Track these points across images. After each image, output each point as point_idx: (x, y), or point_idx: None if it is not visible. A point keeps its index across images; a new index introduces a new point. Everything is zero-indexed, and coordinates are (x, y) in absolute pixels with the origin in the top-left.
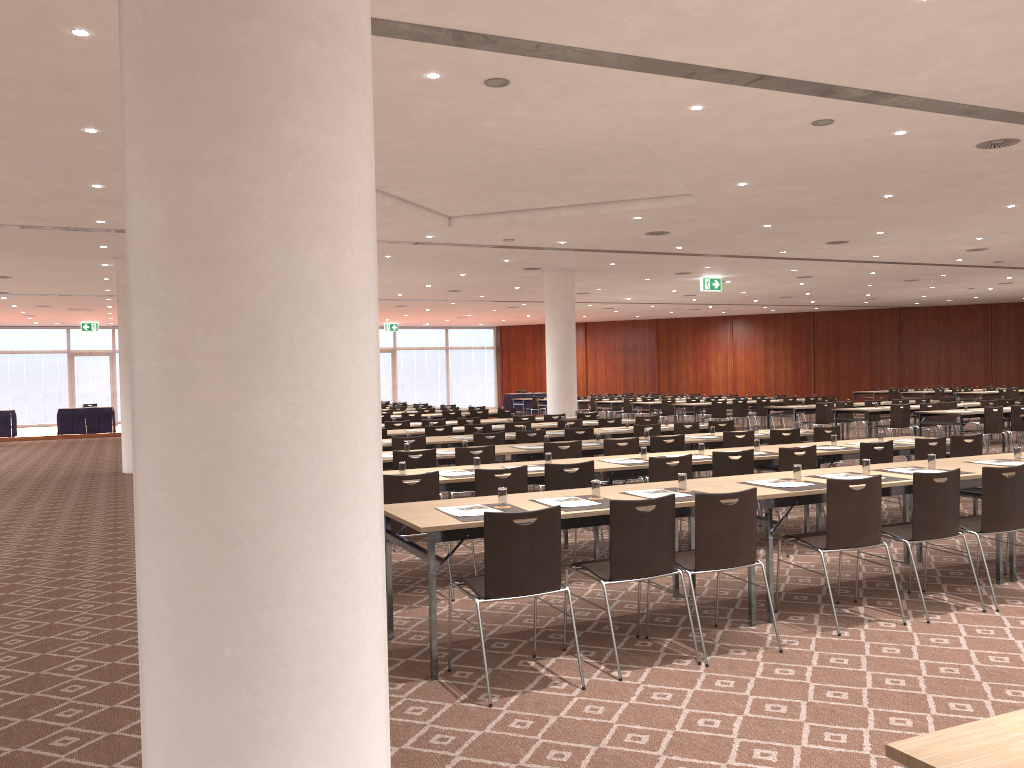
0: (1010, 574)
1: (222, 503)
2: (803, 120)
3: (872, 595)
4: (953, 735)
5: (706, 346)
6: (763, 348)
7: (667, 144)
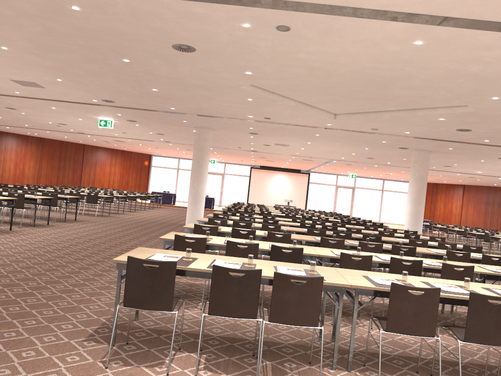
0: None
1: None
2: None
3: (452, 374)
4: None
5: None
6: None
7: (420, 69)
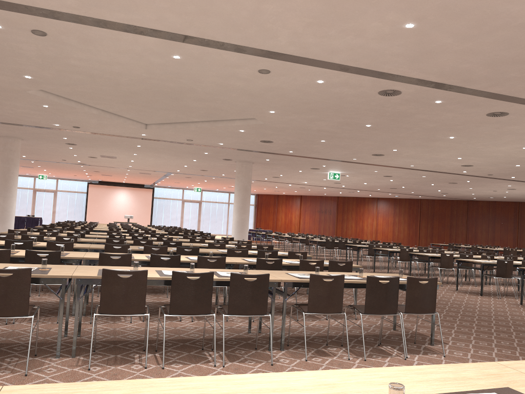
0: (280, 345)
1: None
2: (251, 69)
3: (177, 348)
4: None
5: (362, 213)
6: (393, 216)
7: (193, 81)
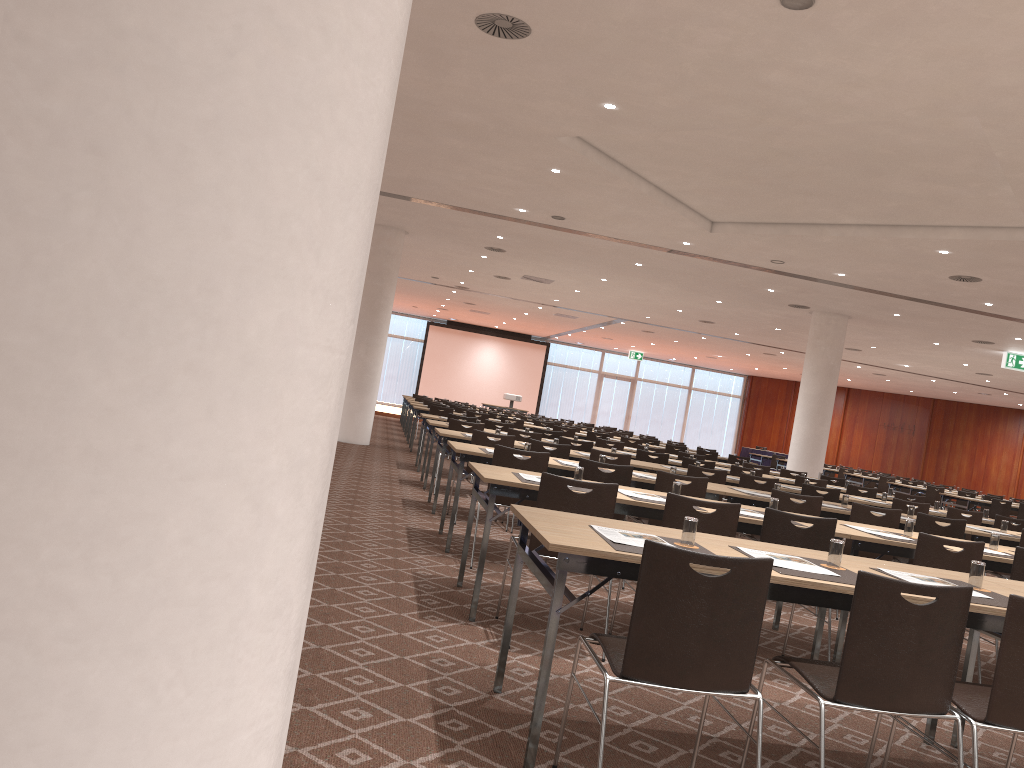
0: None
1: None
2: None
3: None
4: None
5: (990, 440)
6: None
7: (1015, 135)
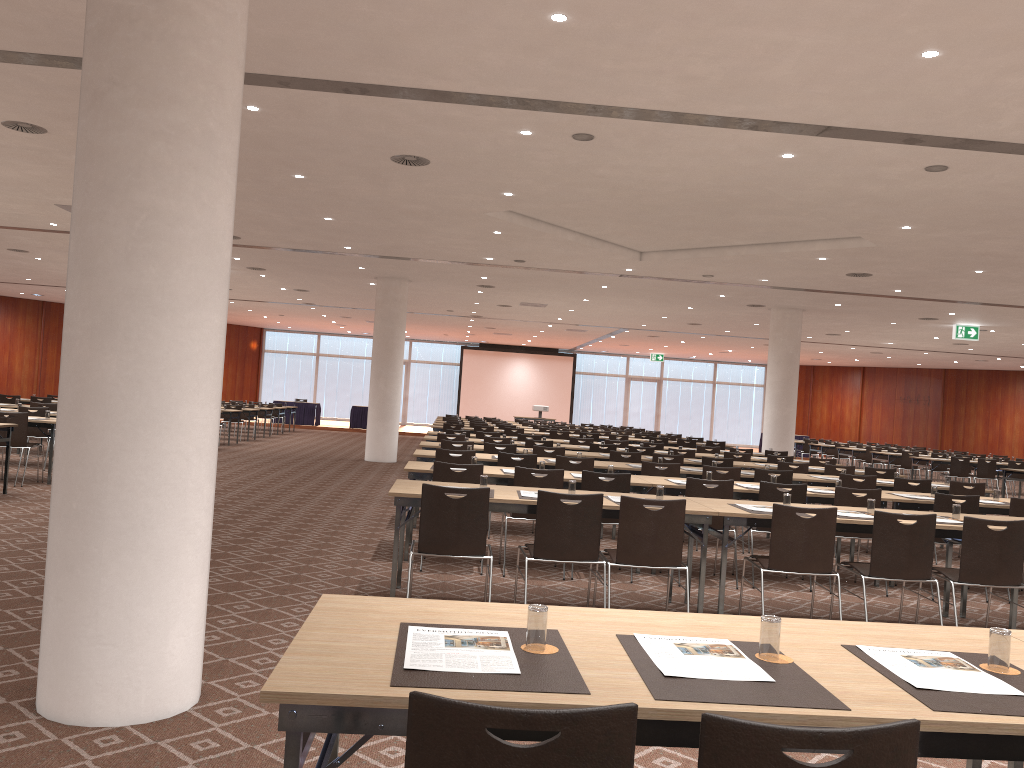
0: None
1: (80, 416)
2: (912, 166)
3: None
4: (371, 598)
5: (1001, 403)
6: None
7: (789, 188)
